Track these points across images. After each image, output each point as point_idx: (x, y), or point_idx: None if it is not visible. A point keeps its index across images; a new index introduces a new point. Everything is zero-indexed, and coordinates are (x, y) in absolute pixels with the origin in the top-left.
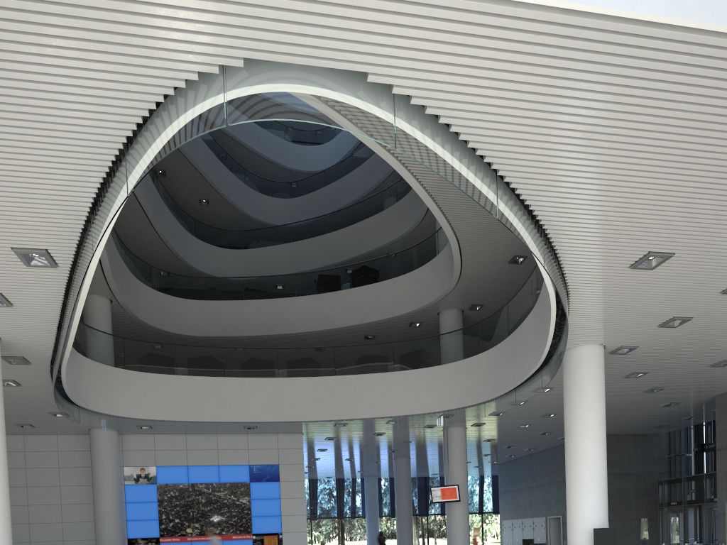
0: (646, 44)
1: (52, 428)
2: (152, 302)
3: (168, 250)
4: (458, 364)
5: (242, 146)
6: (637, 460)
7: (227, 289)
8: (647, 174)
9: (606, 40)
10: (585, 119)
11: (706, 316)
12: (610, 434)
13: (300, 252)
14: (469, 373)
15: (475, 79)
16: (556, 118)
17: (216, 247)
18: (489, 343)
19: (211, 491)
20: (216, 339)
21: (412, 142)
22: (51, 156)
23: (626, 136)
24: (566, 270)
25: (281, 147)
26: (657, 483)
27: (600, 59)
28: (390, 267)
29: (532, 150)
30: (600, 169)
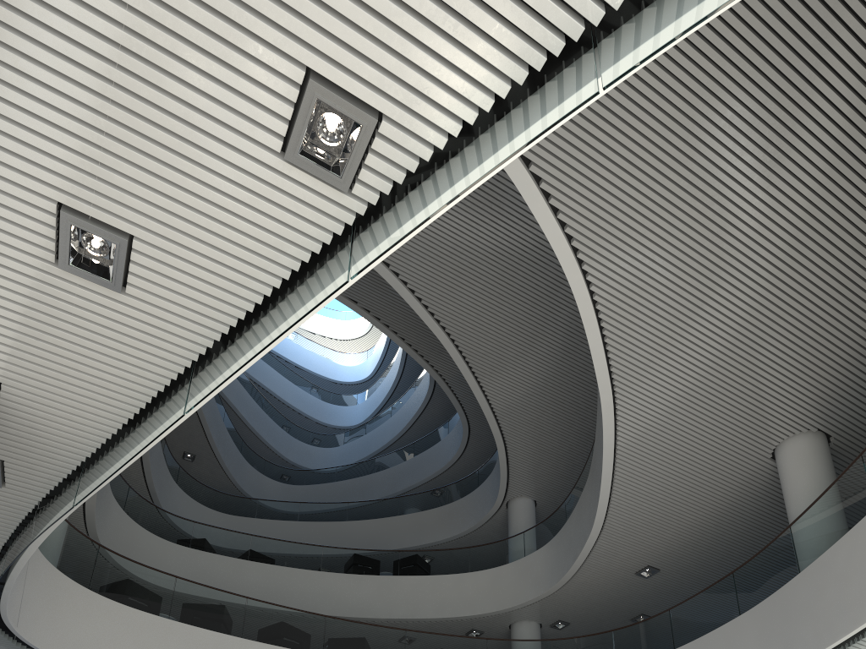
0: None
1: None
2: (120, 529)
3: (144, 484)
4: None
5: (241, 421)
6: None
7: (227, 543)
8: None
9: None
10: None
11: None
12: None
13: (310, 533)
14: None
15: None
16: None
17: (200, 503)
18: None
19: None
20: None
21: None
22: None
23: None
24: None
25: (282, 437)
26: None
27: None
28: (452, 562)
29: None
30: None
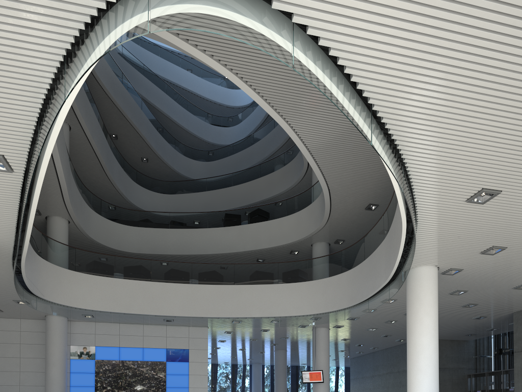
0: None
1: (17, 313)
2: (100, 226)
3: (116, 190)
4: (326, 280)
5: (174, 124)
6: (453, 358)
7: (157, 220)
8: (491, 117)
9: None
10: (448, 60)
11: (517, 246)
12: None
13: (213, 198)
14: (334, 287)
15: (362, 13)
16: (425, 58)
17: (152, 191)
18: (349, 266)
19: (137, 367)
20: (147, 256)
21: (306, 66)
22: (2, 64)
23: (479, 80)
24: (417, 201)
25: (202, 126)
26: (467, 376)
27: (468, 0)
28: (277, 210)
29: (403, 87)
30: (455, 110)
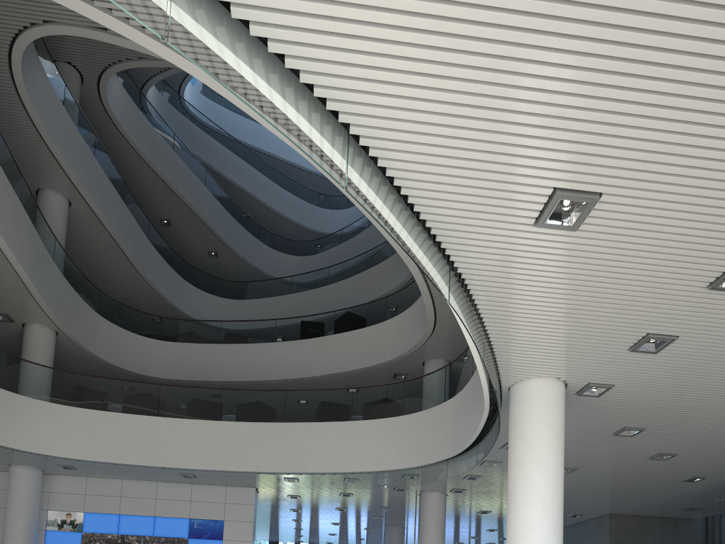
0: None
1: None
2: (115, 340)
3: (156, 293)
4: (422, 414)
5: (263, 206)
6: None
7: (203, 333)
8: None
9: None
10: None
11: (699, 334)
12: (630, 515)
13: (299, 303)
14: (432, 425)
15: None
16: None
17: (215, 296)
18: (455, 390)
19: None
20: (186, 383)
21: None
22: None
23: None
24: (434, 229)
25: (305, 209)
26: None
27: None
28: (374, 313)
29: None
30: None
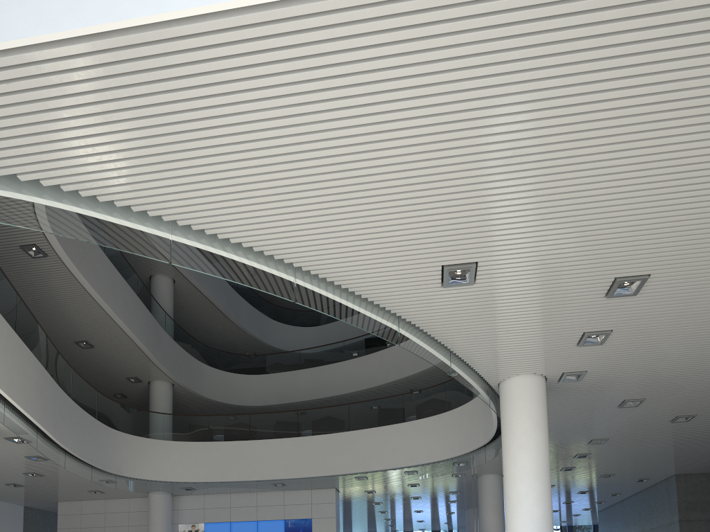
0: (117, 57)
1: (119, 493)
2: (217, 381)
3: (247, 335)
4: (461, 409)
5: None
6: None
7: (286, 362)
8: (316, 186)
9: (75, 67)
10: (168, 147)
11: (629, 326)
12: (699, 473)
13: None
14: (469, 418)
15: (18, 139)
16: (140, 154)
17: (297, 327)
18: None
19: None
20: (276, 407)
21: (6, 209)
22: None
23: (236, 153)
24: (375, 301)
25: None
26: None
27: (96, 86)
28: None
29: (162, 189)
30: (258, 192)
